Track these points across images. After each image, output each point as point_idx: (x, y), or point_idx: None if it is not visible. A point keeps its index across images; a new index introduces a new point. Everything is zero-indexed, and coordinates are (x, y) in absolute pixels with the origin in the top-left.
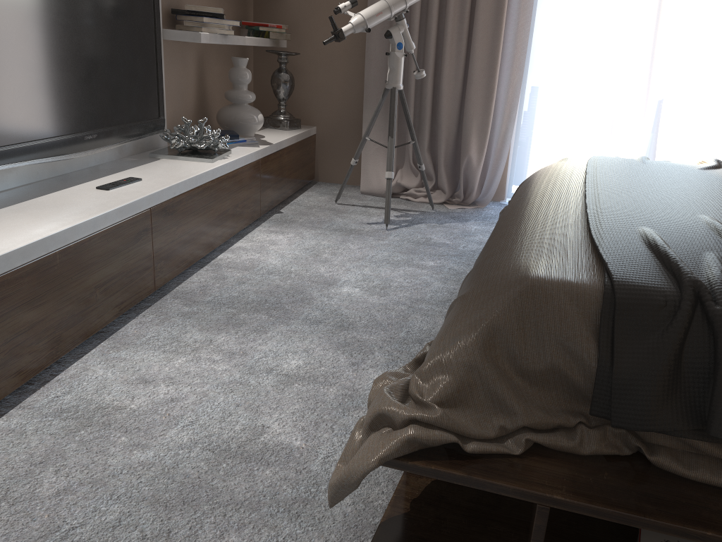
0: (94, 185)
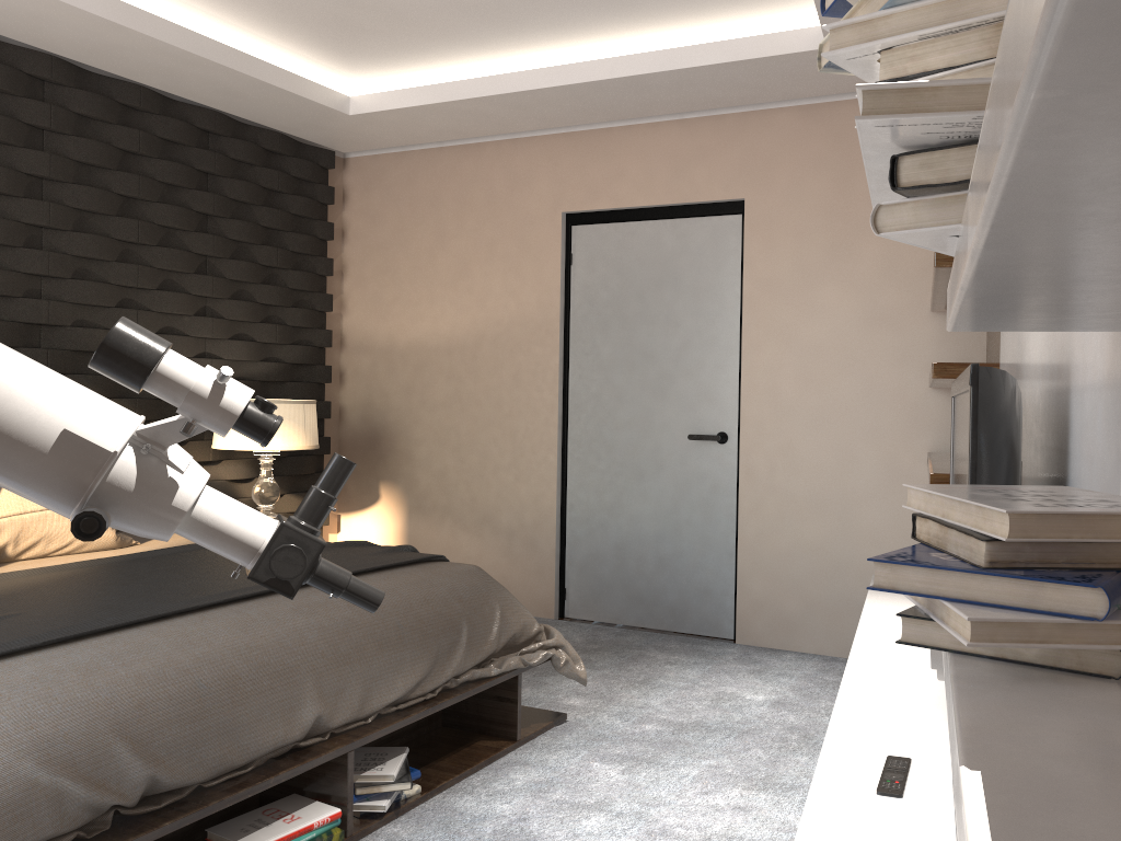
0: (925, 768)
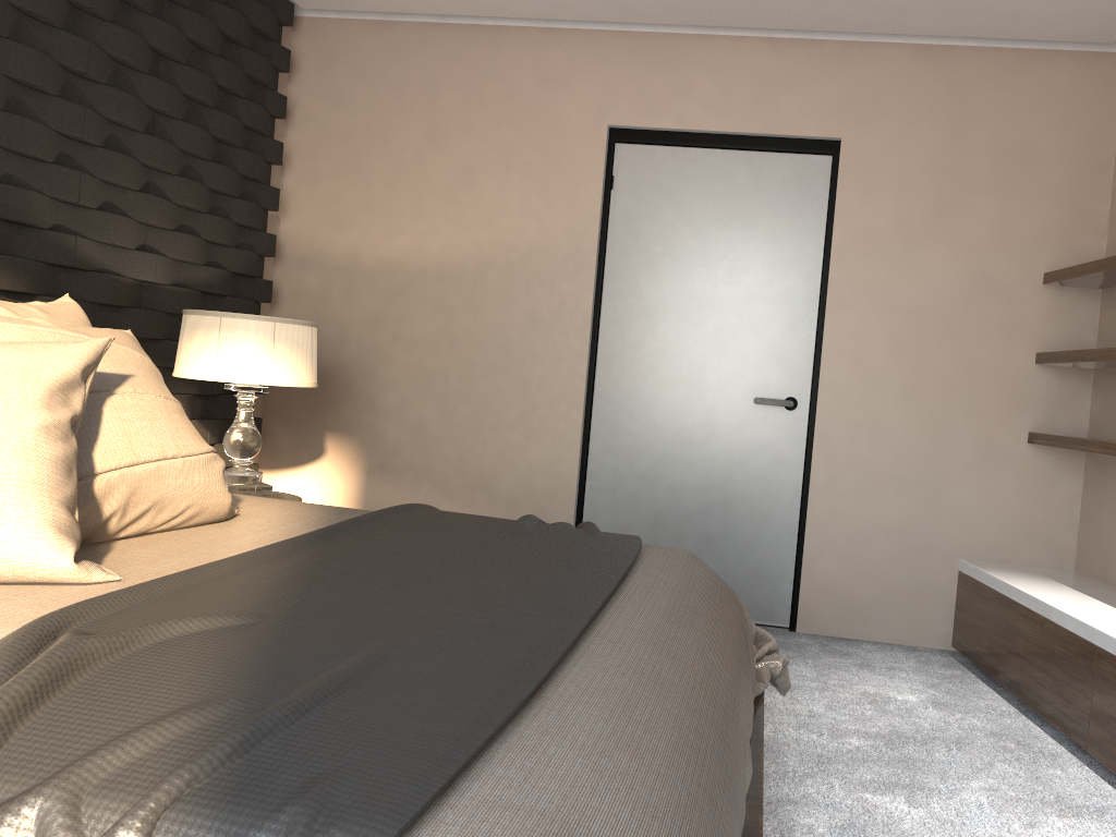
0: None
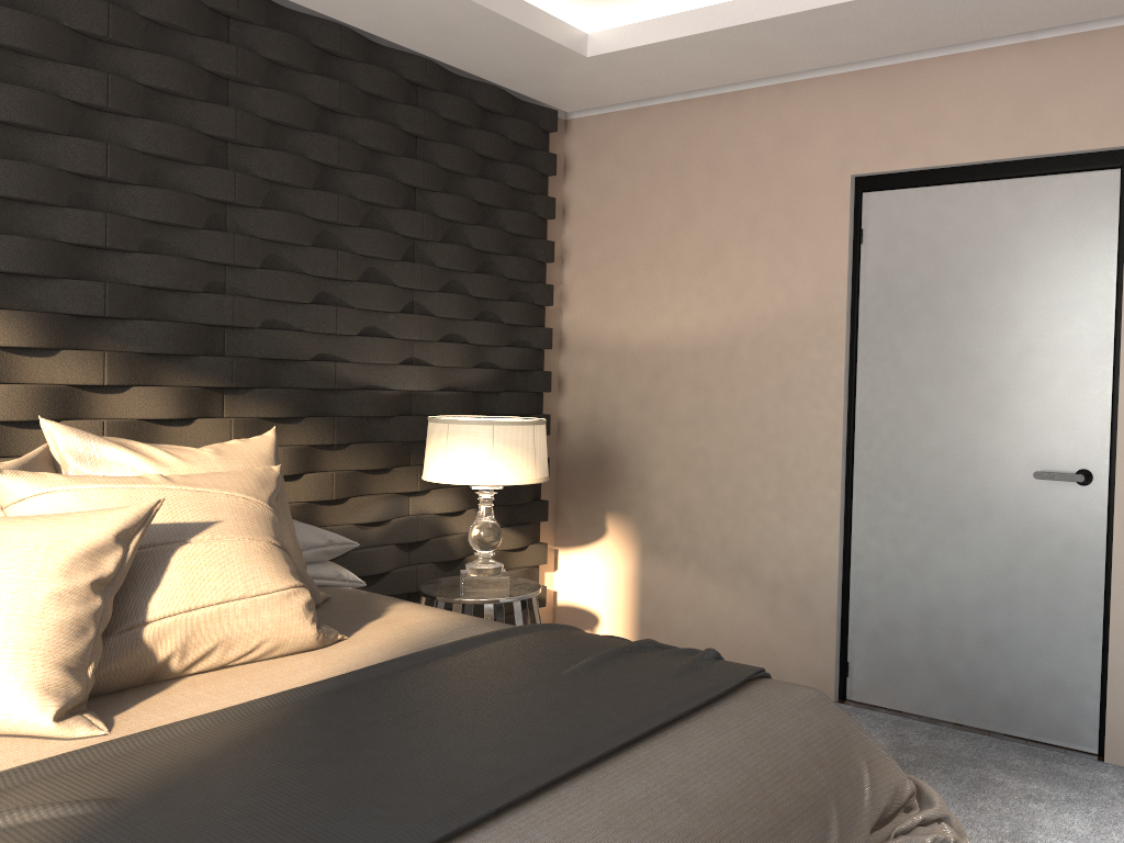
0: None
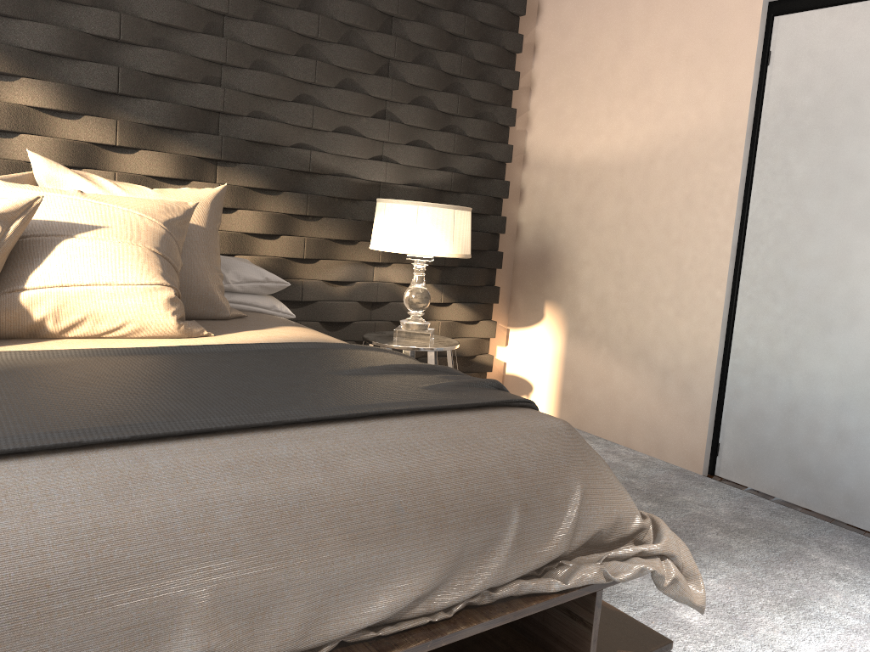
0: None
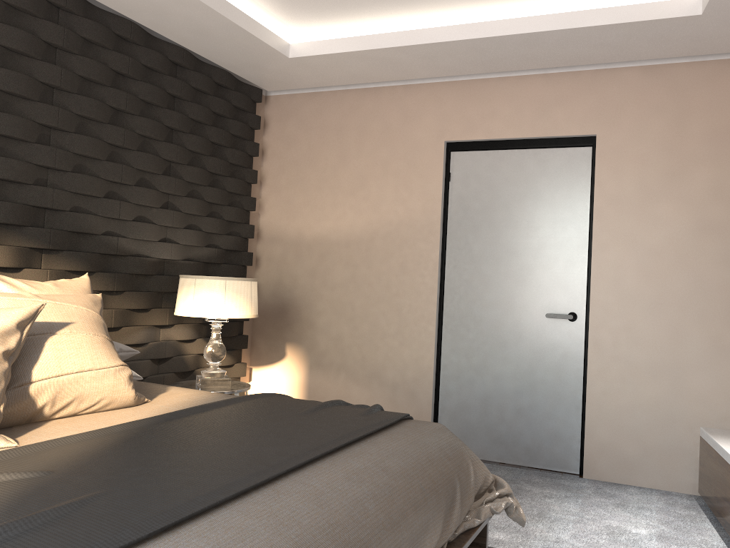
0: None
